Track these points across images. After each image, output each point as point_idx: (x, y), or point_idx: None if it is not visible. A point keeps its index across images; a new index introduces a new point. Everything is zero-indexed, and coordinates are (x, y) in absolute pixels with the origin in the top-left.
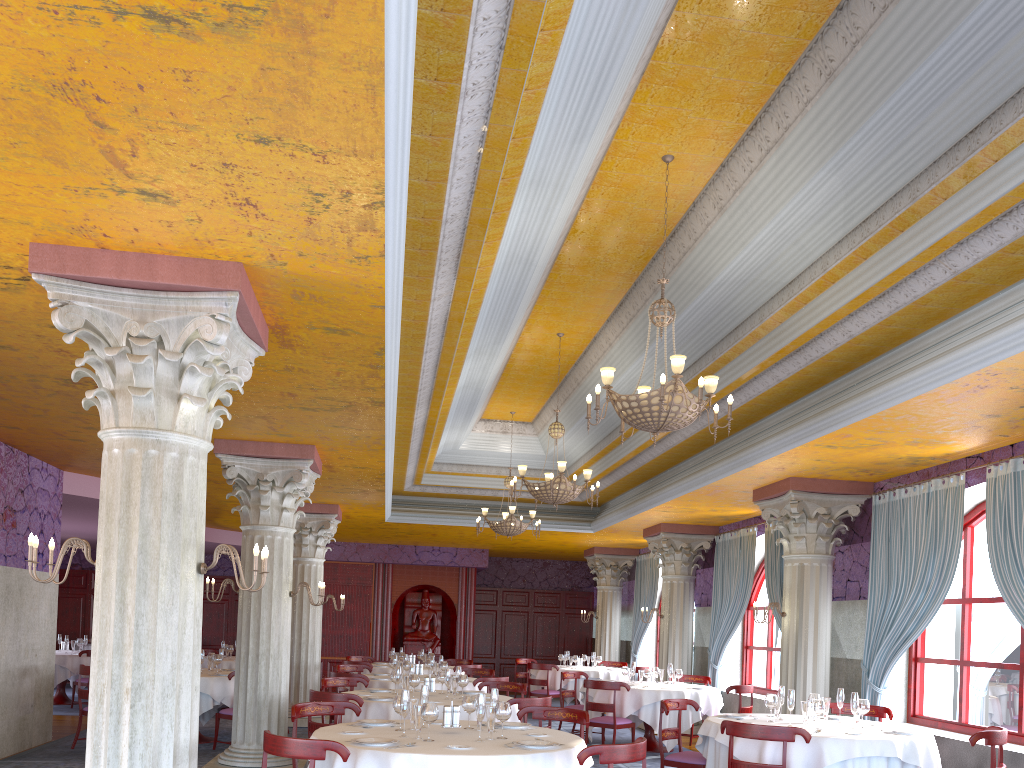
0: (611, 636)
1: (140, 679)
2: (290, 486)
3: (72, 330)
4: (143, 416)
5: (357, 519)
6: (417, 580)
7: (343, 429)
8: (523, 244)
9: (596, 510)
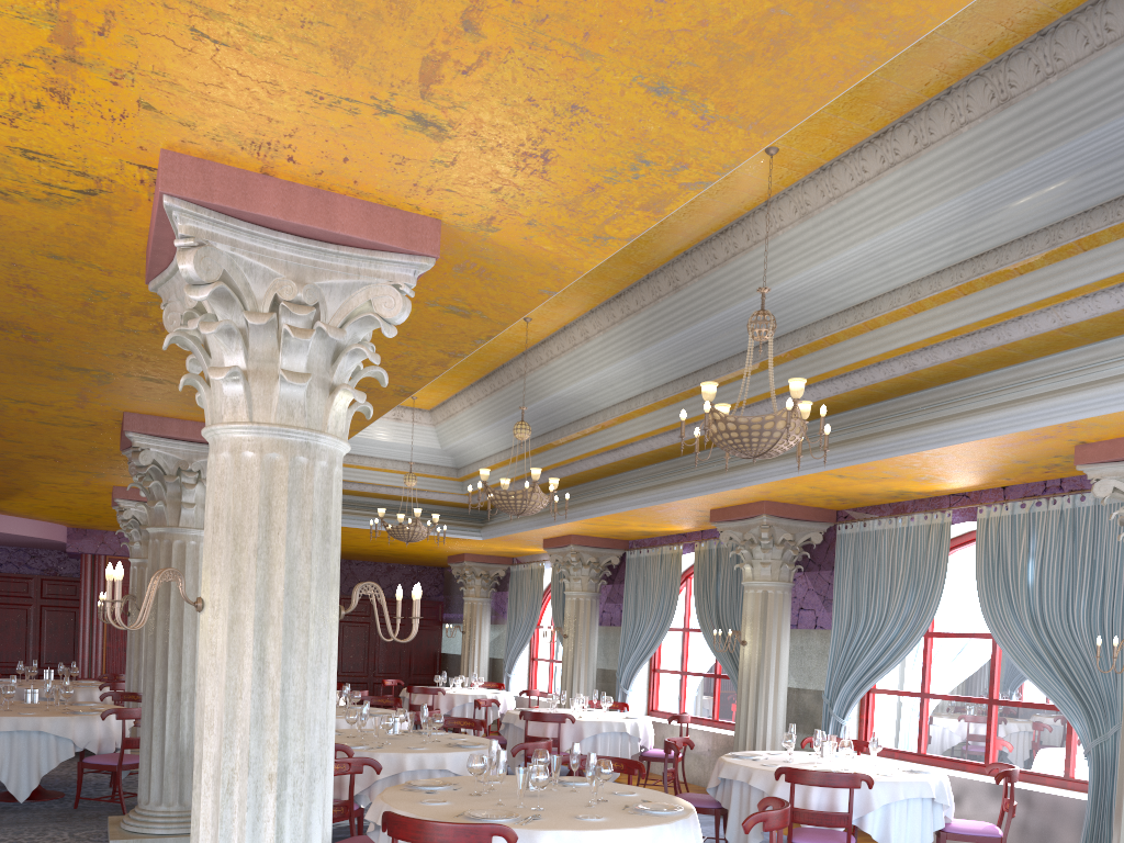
0: (480, 653)
1: (286, 761)
2: None
3: (207, 283)
4: (291, 410)
5: None
6: None
7: None
8: None
9: (483, 514)
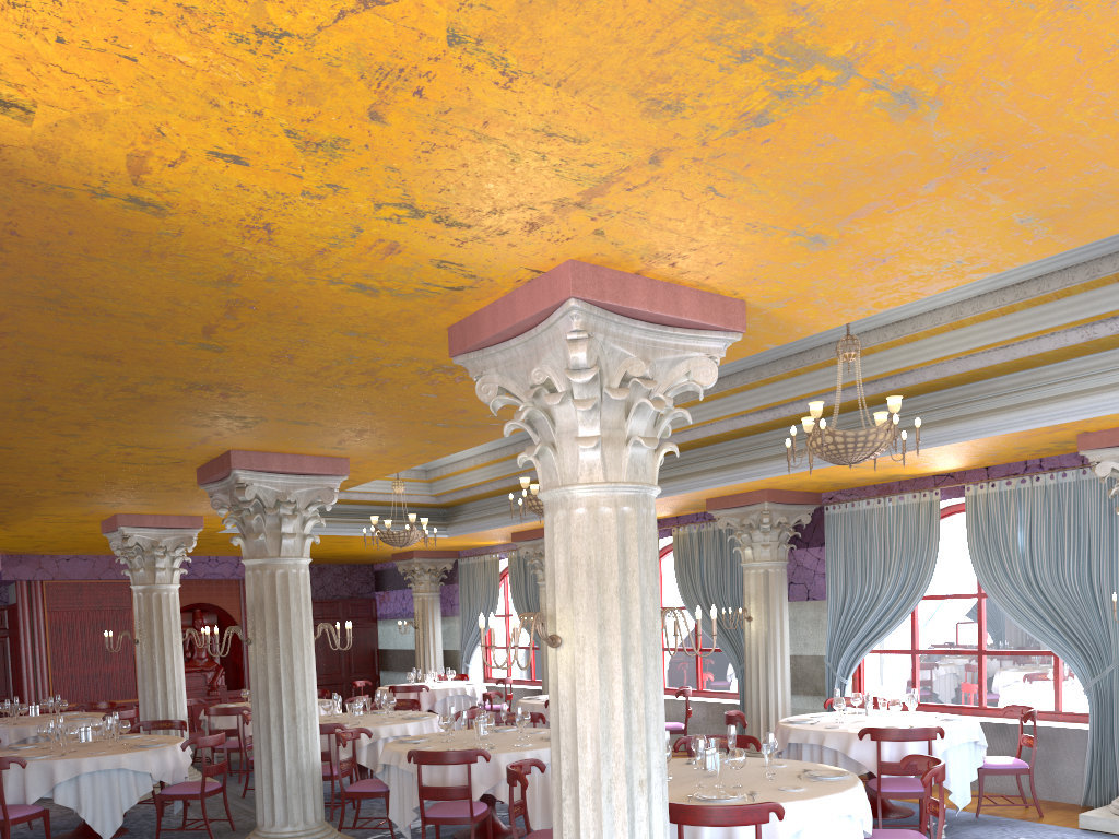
0: (435, 647)
1: (649, 768)
2: (312, 508)
3: (589, 368)
4: (636, 469)
5: None
6: (189, 598)
7: (429, 444)
8: None
9: (443, 512)
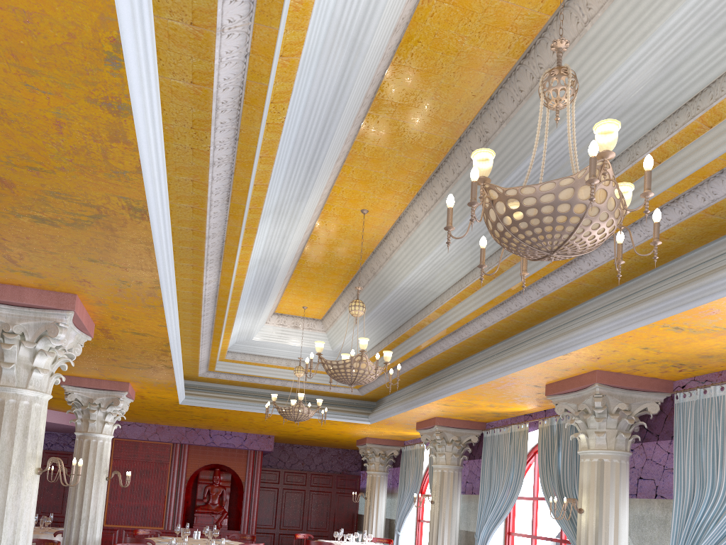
0: (378, 515)
1: None
2: (45, 342)
3: None
4: None
5: (152, 400)
6: (210, 460)
7: (104, 266)
8: (354, 2)
9: (373, 404)
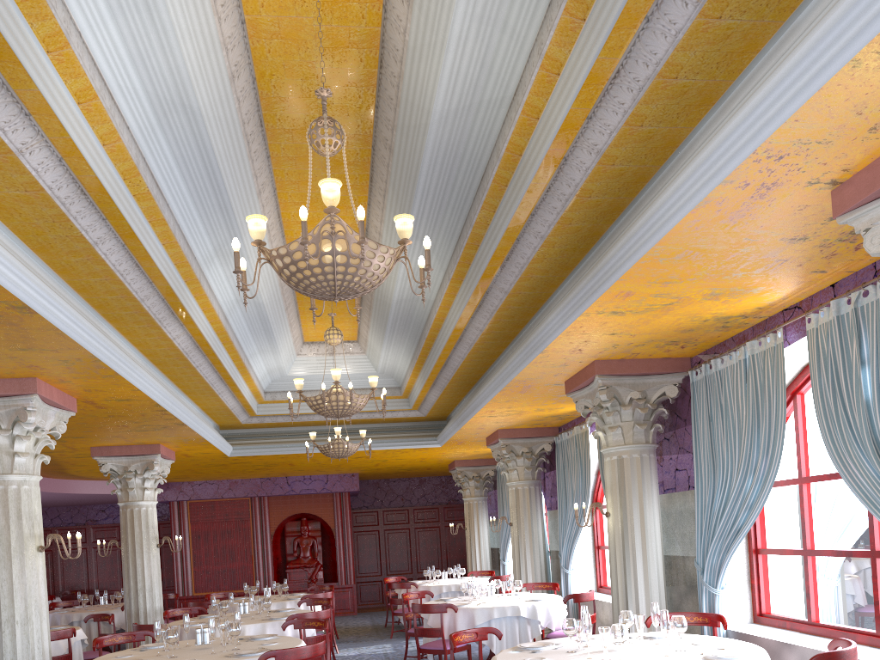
0: (481, 545)
1: None
2: (20, 427)
3: None
4: None
5: (199, 457)
6: (293, 509)
7: (37, 352)
8: (159, 78)
9: (443, 424)
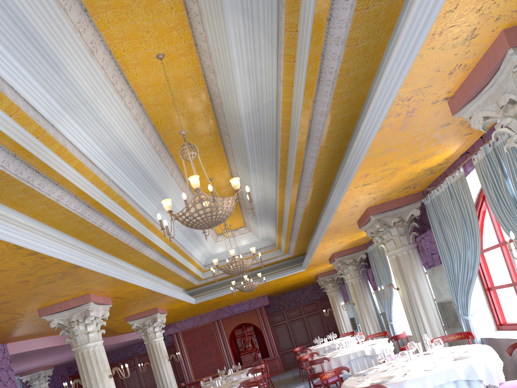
0: (343, 318)
1: None
2: (88, 319)
3: None
4: None
5: (179, 308)
6: (236, 323)
7: (86, 283)
8: (109, 144)
9: (304, 257)
